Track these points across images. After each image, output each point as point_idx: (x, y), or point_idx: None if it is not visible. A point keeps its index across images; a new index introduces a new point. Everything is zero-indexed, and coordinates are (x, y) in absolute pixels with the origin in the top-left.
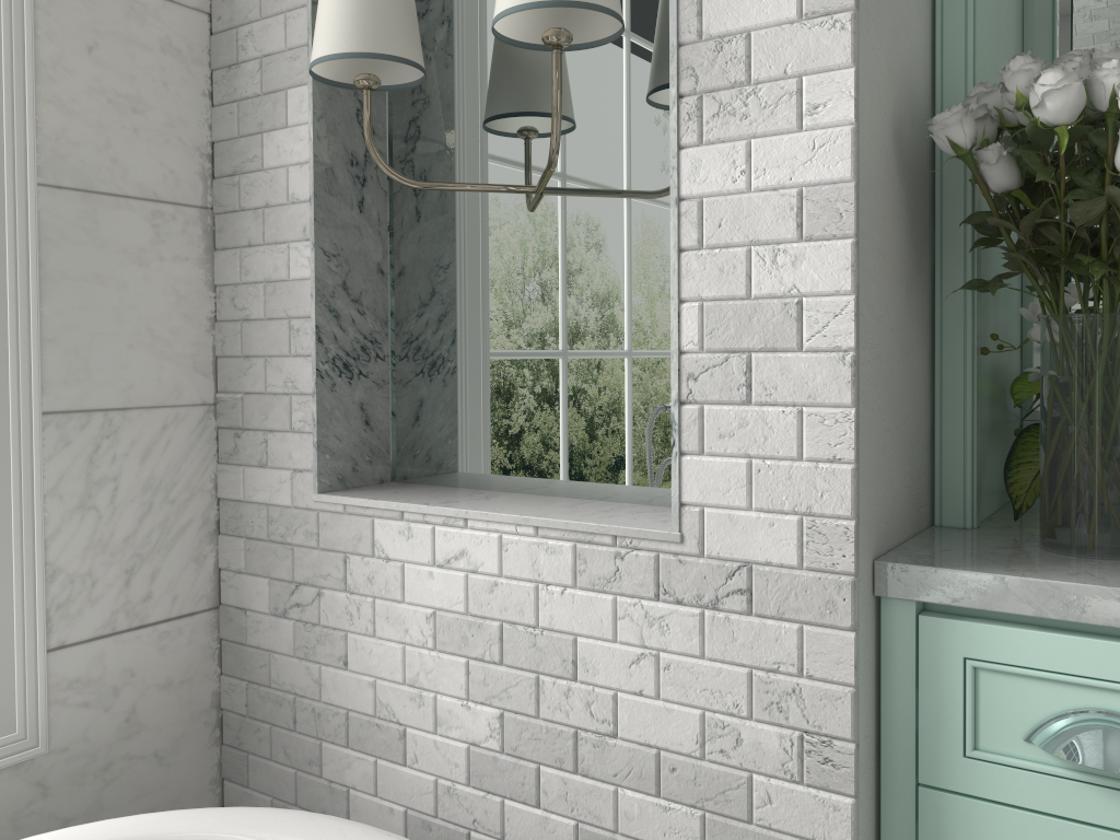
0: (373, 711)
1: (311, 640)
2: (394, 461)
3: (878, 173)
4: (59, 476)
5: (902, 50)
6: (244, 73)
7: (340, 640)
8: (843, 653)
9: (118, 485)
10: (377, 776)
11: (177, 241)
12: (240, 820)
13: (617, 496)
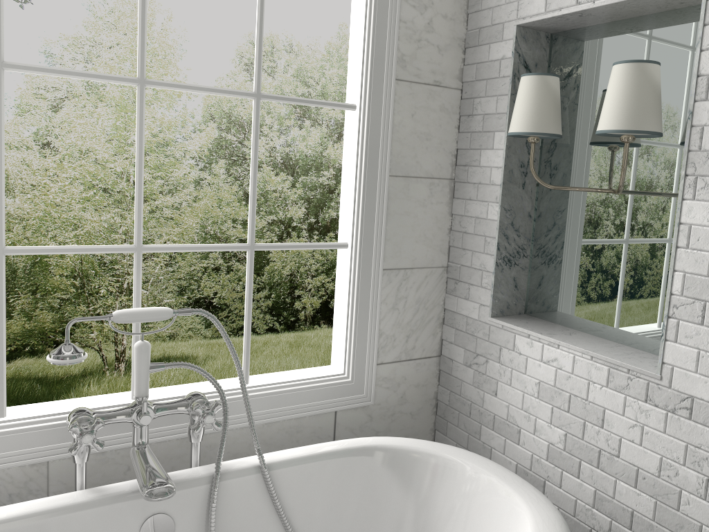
0: (506, 418)
1: (481, 380)
2: (526, 304)
3: None
4: (386, 295)
5: None
6: (475, 120)
7: (494, 383)
8: None
9: (406, 300)
10: (505, 446)
11: (438, 195)
12: (450, 450)
13: (636, 345)
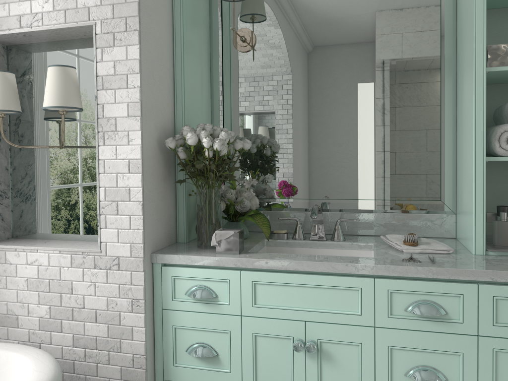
0: (6, 312)
1: None
2: (12, 231)
3: (151, 154)
4: None
5: (161, 119)
6: None
7: None
8: (141, 277)
9: None
10: (8, 332)
11: None
12: None
13: (87, 239)
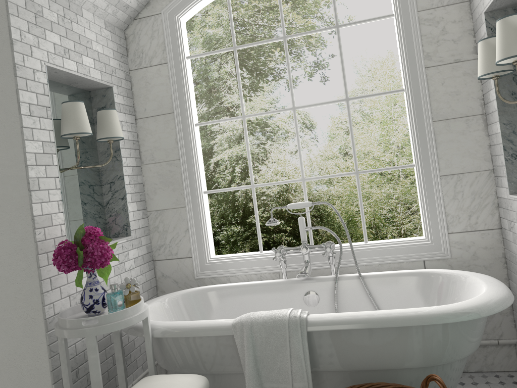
0: None
1: (514, 237)
2: None
3: None
4: (446, 191)
5: None
6: None
7: None
8: None
9: (463, 193)
10: None
11: (474, 125)
12: (471, 273)
13: None
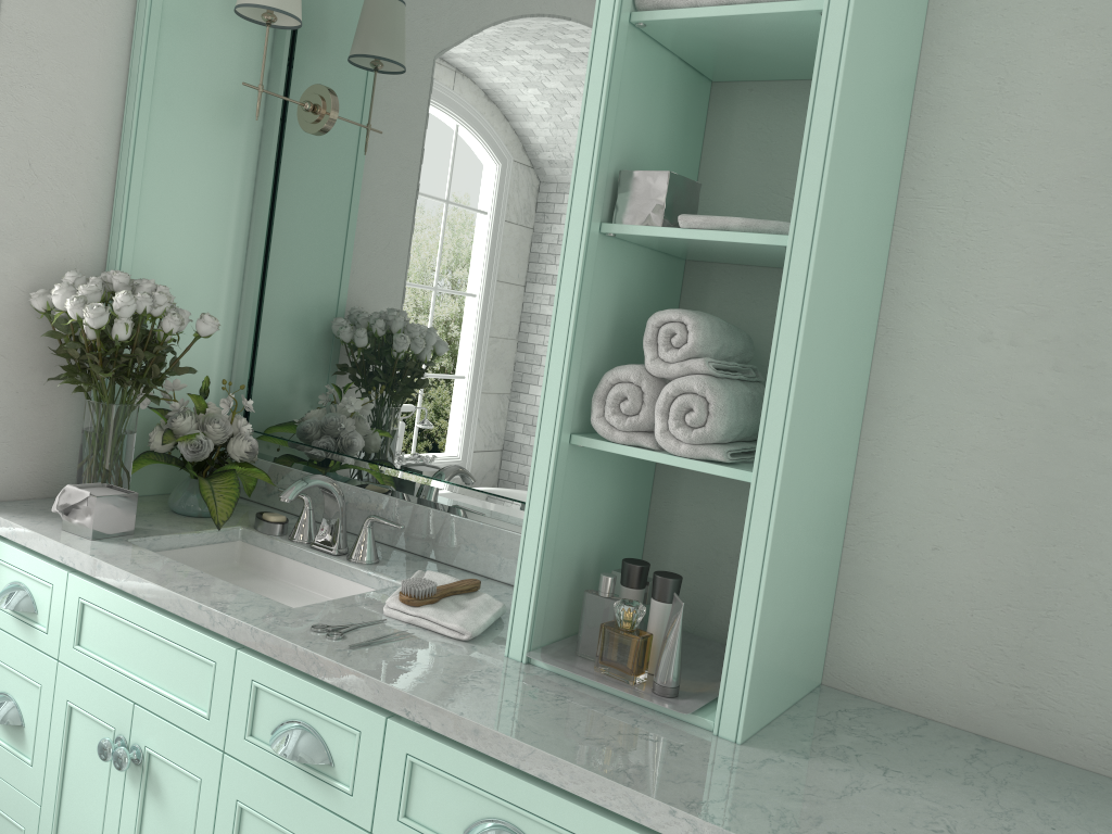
0: None
1: None
2: None
3: (1, 316)
4: None
5: (52, 252)
6: None
7: None
8: None
9: None
10: None
11: None
12: None
13: None
